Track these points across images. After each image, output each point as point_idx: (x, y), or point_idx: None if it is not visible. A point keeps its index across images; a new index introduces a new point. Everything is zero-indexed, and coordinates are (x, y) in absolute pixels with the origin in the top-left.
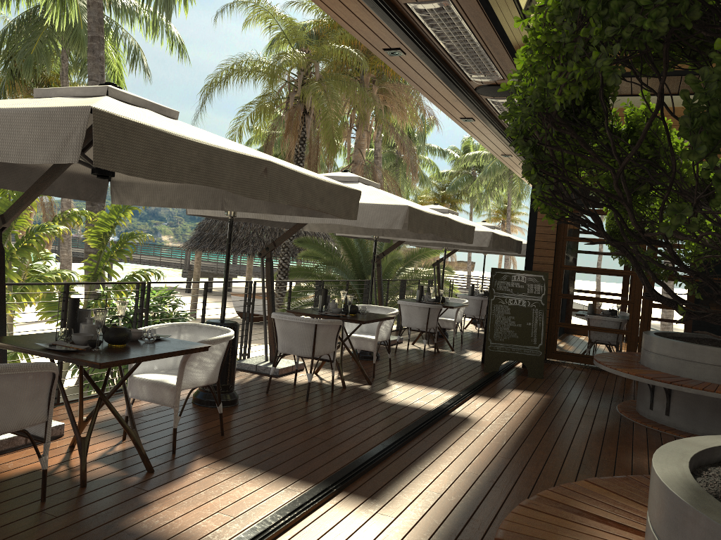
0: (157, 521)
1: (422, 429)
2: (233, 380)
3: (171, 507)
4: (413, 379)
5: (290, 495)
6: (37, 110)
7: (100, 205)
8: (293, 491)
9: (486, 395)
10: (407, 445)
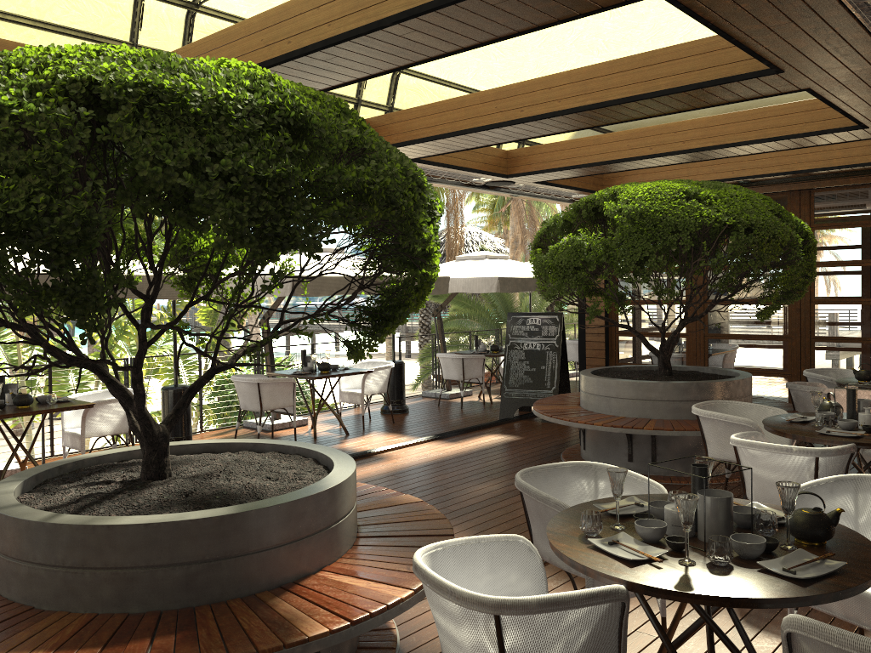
0: None
1: None
2: (187, 433)
3: None
4: (403, 428)
5: None
6: None
7: None
8: None
9: (449, 440)
10: None
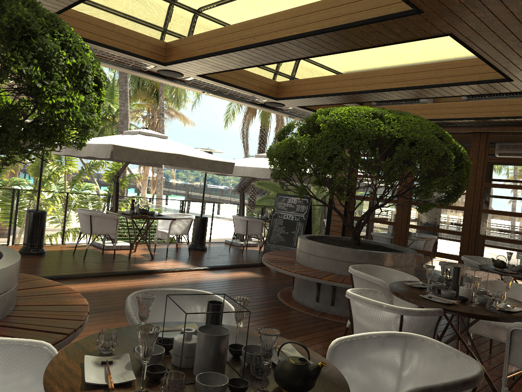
0: None
1: (105, 275)
2: (38, 242)
3: None
4: (192, 260)
5: None
6: None
7: None
8: None
9: (214, 271)
10: (75, 279)
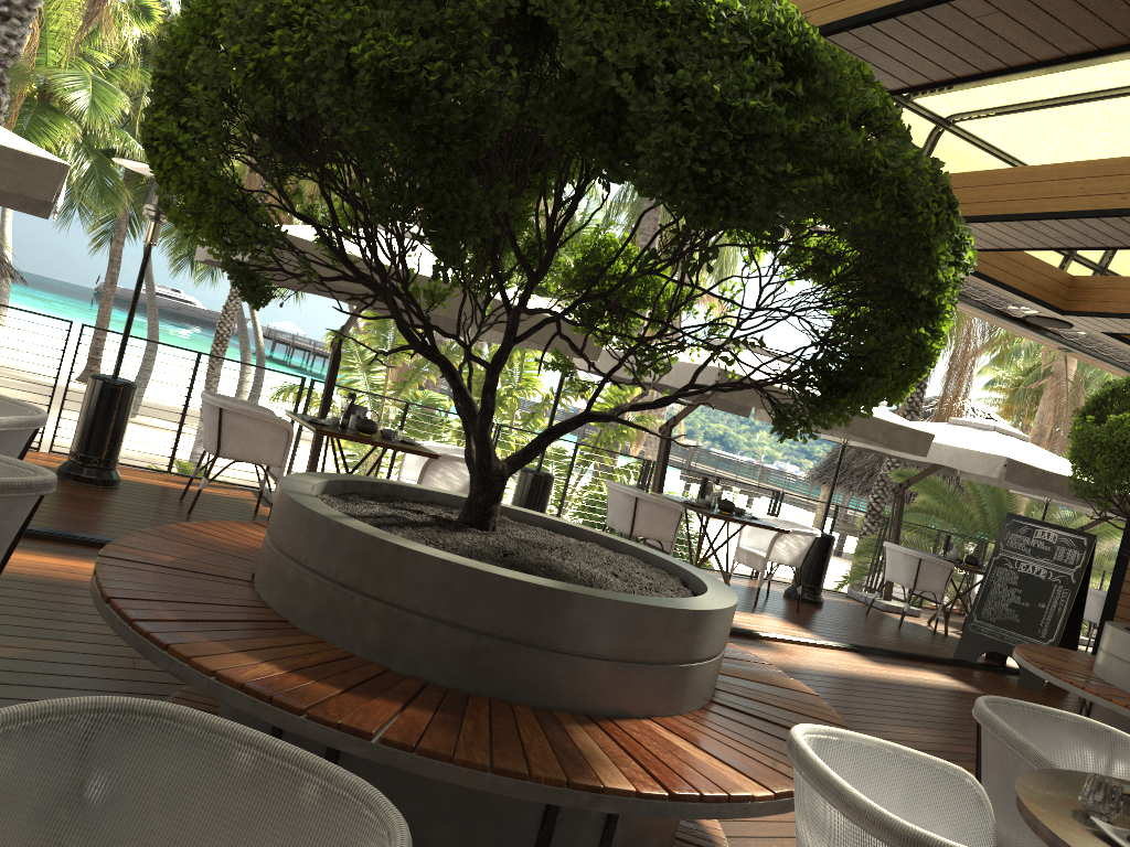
0: None
1: None
2: None
3: None
4: (808, 623)
5: None
6: None
7: None
8: None
9: (870, 658)
10: None
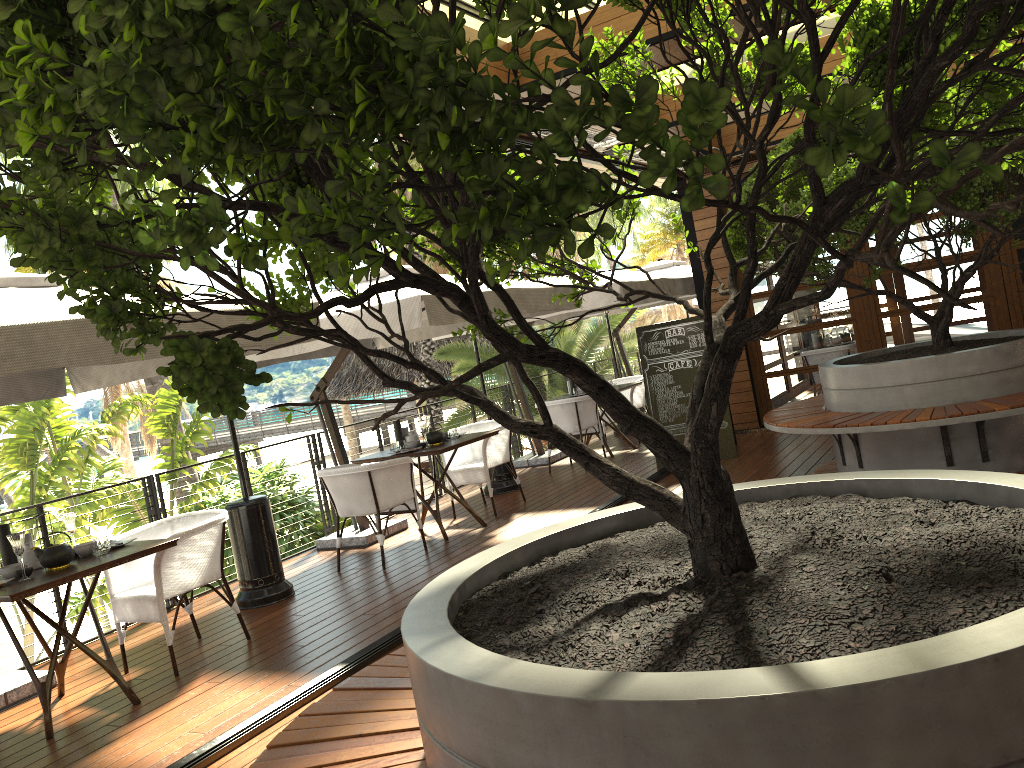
0: (112, 757)
1: None
2: (278, 567)
3: (138, 738)
4: (550, 504)
5: (288, 692)
6: None
7: (162, 381)
8: (294, 687)
9: None
10: None
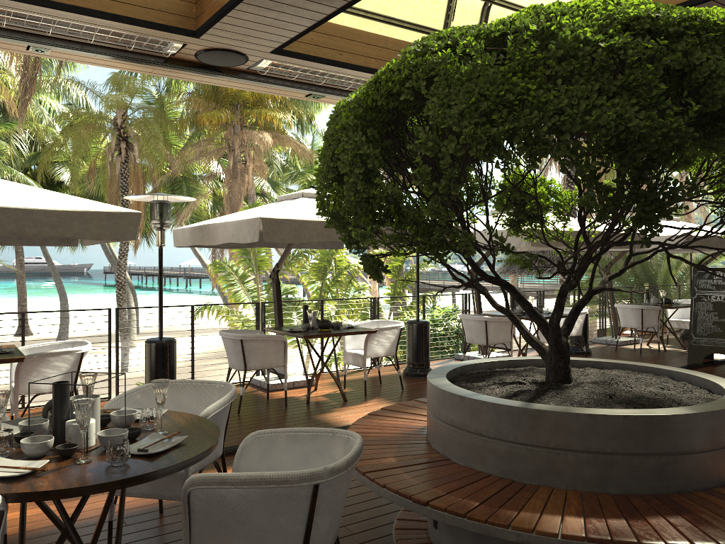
0: (330, 417)
1: None
2: (427, 360)
3: (342, 413)
4: None
5: None
6: (247, 220)
7: None
8: None
9: None
10: None
